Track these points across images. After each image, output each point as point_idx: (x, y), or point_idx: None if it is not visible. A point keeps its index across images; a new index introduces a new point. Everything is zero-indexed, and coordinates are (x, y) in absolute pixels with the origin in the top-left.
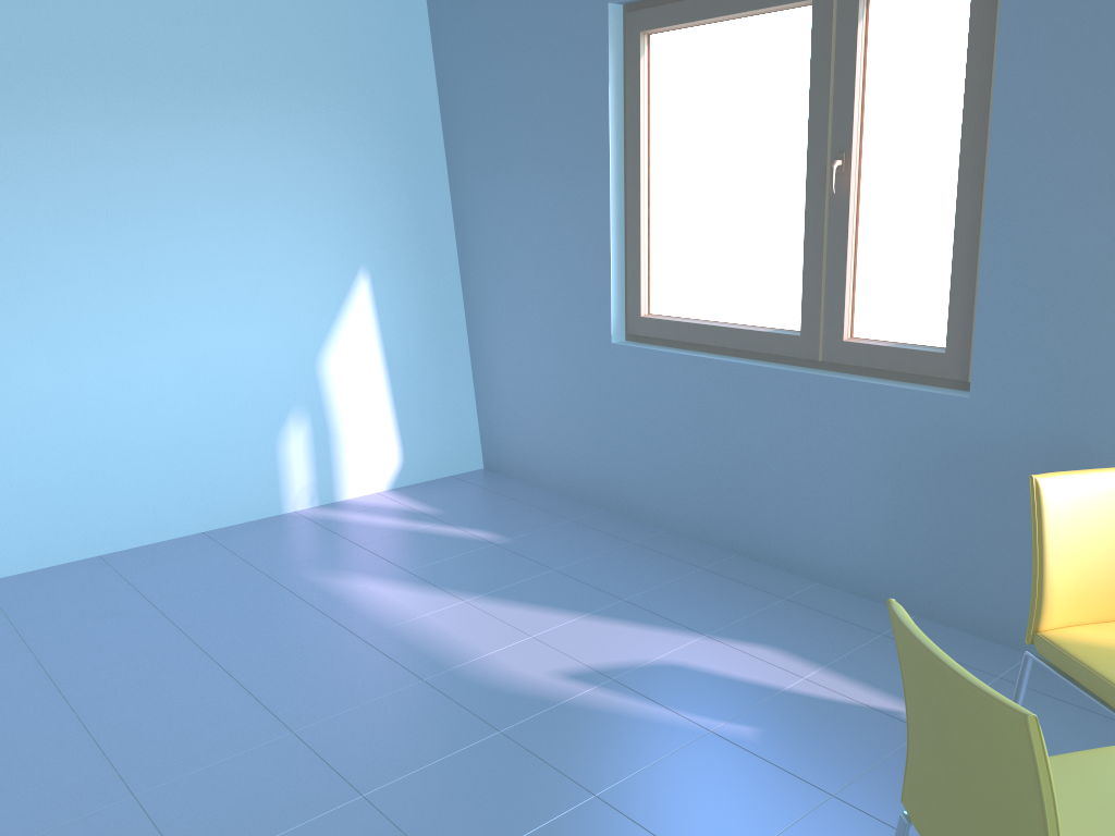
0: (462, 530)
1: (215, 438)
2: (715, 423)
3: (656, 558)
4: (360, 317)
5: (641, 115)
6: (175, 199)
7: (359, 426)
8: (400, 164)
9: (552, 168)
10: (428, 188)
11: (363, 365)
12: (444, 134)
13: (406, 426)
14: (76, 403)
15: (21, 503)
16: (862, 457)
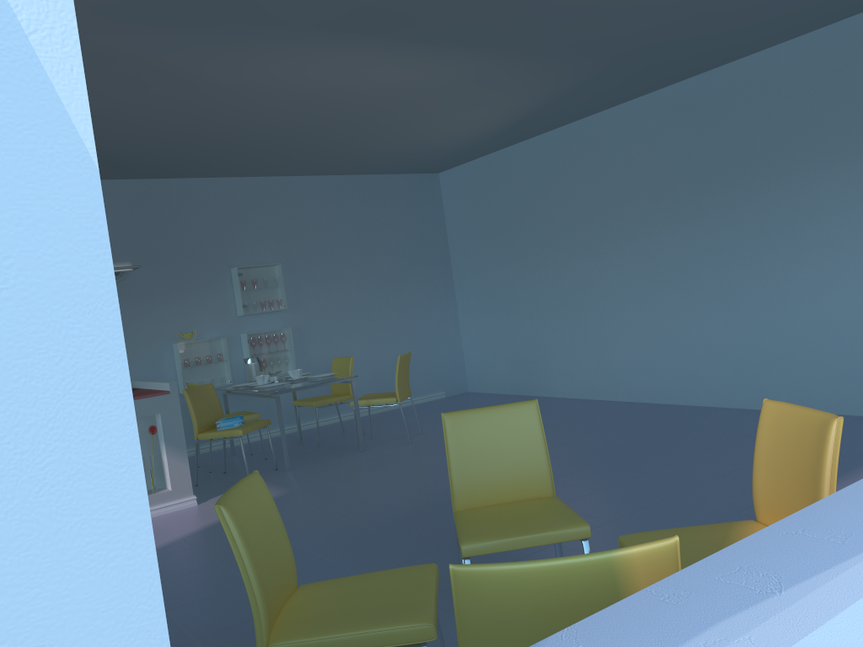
0: None
1: None
2: None
3: None
4: None
5: None
6: None
7: None
8: None
9: None
10: None
11: None
12: None
13: None
14: (855, 322)
15: (826, 374)
16: None
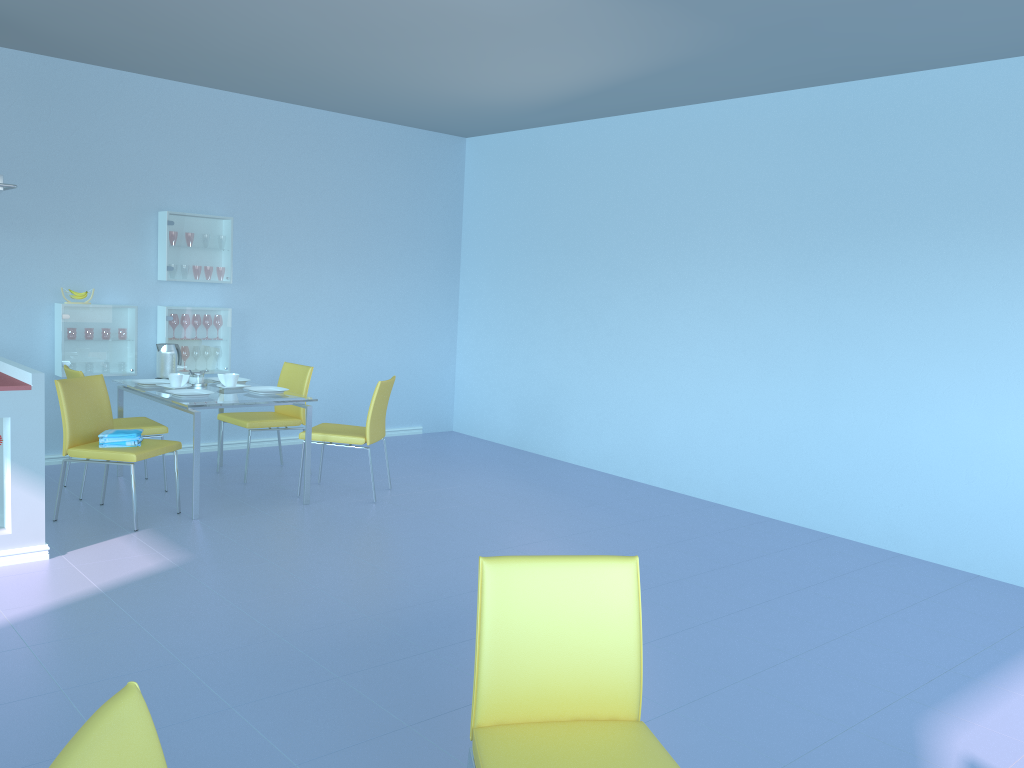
0: None
1: None
2: None
3: None
4: None
5: None
6: None
7: None
8: None
9: None
10: None
11: None
12: None
13: None
14: (992, 453)
15: (937, 511)
16: None
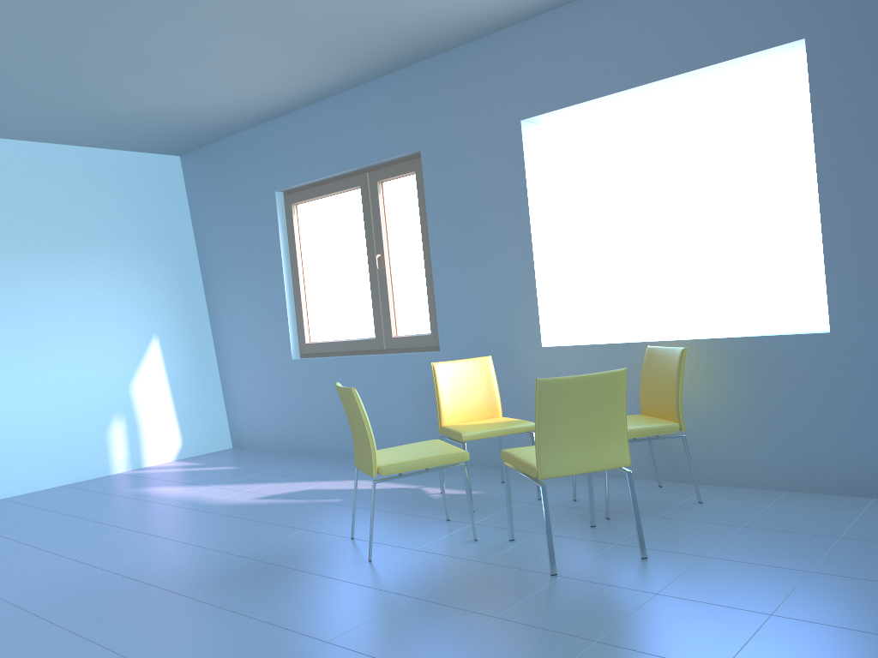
0: (215, 468)
1: (70, 430)
2: None
3: (318, 463)
4: (154, 362)
5: (296, 243)
6: (48, 301)
7: (155, 423)
8: (174, 279)
9: (256, 273)
10: (192, 291)
11: (156, 388)
12: (200, 262)
13: (184, 423)
14: None
15: None
16: (405, 391)
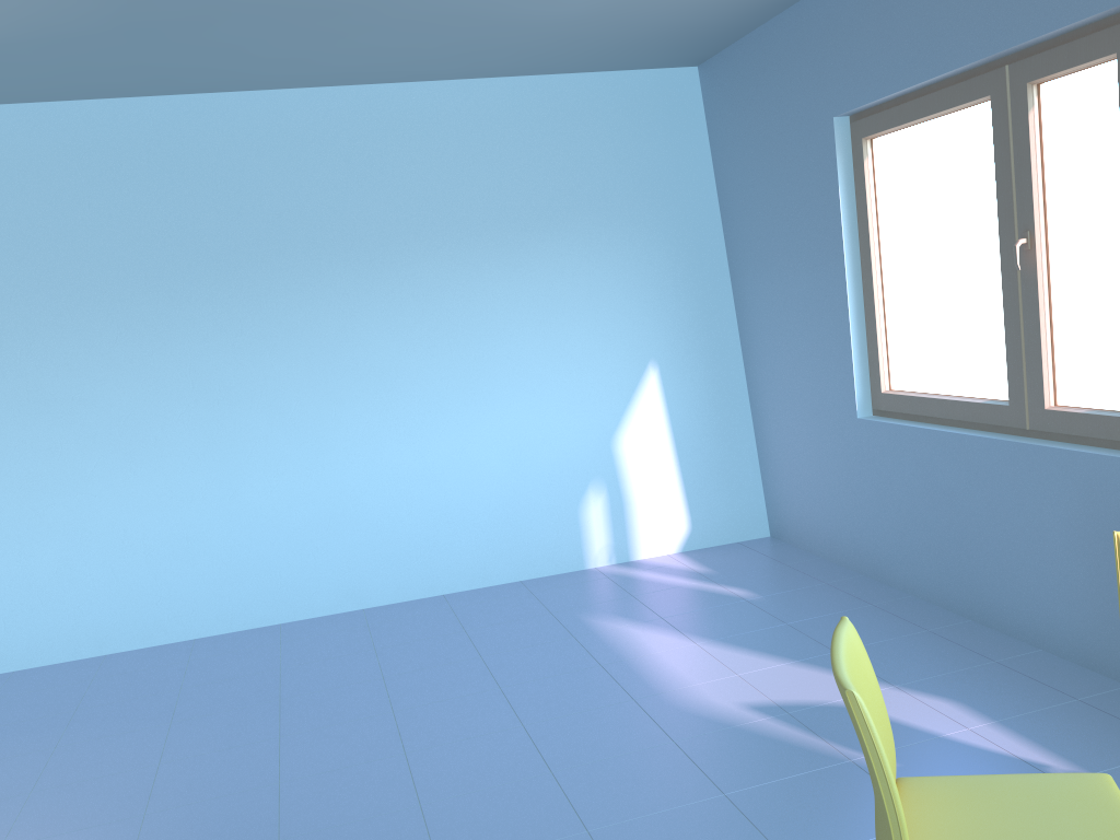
0: (723, 588)
1: (528, 504)
2: (943, 492)
3: (887, 619)
4: (650, 402)
5: (868, 211)
6: (498, 318)
7: (650, 496)
8: (684, 271)
9: (802, 263)
10: (711, 288)
11: (652, 443)
12: (725, 240)
13: (693, 496)
14: (426, 476)
15: (389, 551)
16: (1066, 523)
